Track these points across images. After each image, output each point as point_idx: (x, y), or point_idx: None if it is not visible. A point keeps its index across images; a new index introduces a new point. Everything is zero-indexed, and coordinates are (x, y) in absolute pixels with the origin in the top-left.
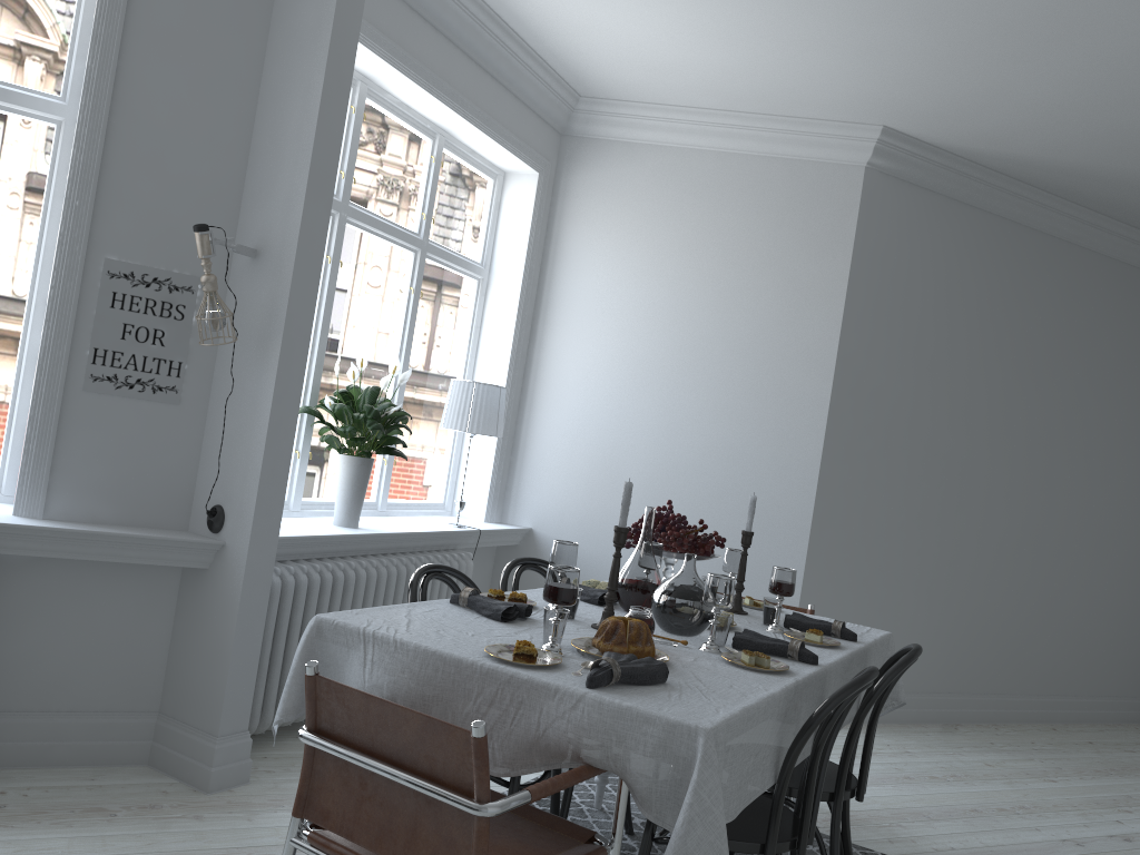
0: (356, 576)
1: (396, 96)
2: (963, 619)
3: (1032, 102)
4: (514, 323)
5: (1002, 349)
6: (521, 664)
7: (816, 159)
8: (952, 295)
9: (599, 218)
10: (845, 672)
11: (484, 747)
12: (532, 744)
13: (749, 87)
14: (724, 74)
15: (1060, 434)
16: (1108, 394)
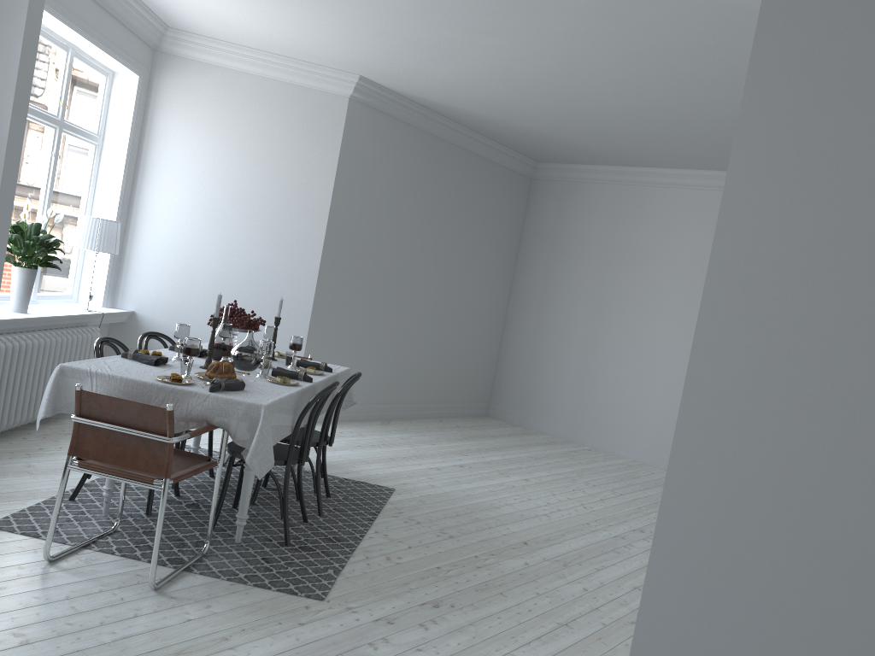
0: (31, 343)
1: (45, 25)
2: (395, 362)
3: (438, 79)
4: (122, 177)
5: (423, 208)
6: (176, 383)
7: (321, 89)
8: (396, 177)
9: (181, 110)
10: (325, 386)
11: (173, 414)
12: (184, 418)
13: (281, 44)
14: (266, 35)
15: (452, 258)
16: (479, 236)
